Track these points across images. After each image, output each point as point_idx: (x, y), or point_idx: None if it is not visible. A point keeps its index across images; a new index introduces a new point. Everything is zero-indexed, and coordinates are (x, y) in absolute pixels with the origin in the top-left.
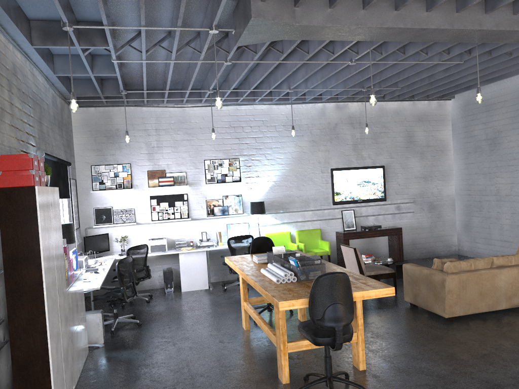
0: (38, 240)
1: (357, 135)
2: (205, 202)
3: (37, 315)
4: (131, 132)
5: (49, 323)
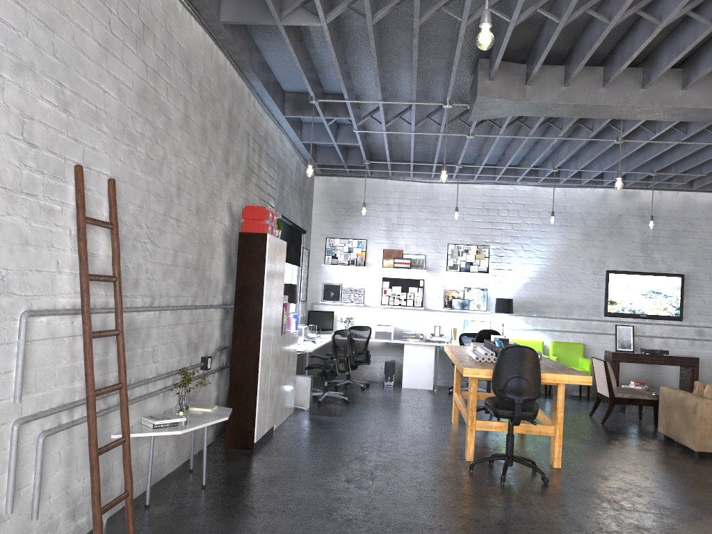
0: (263, 279)
1: (648, 232)
2: (442, 292)
3: (253, 342)
4: (371, 206)
5: (262, 351)
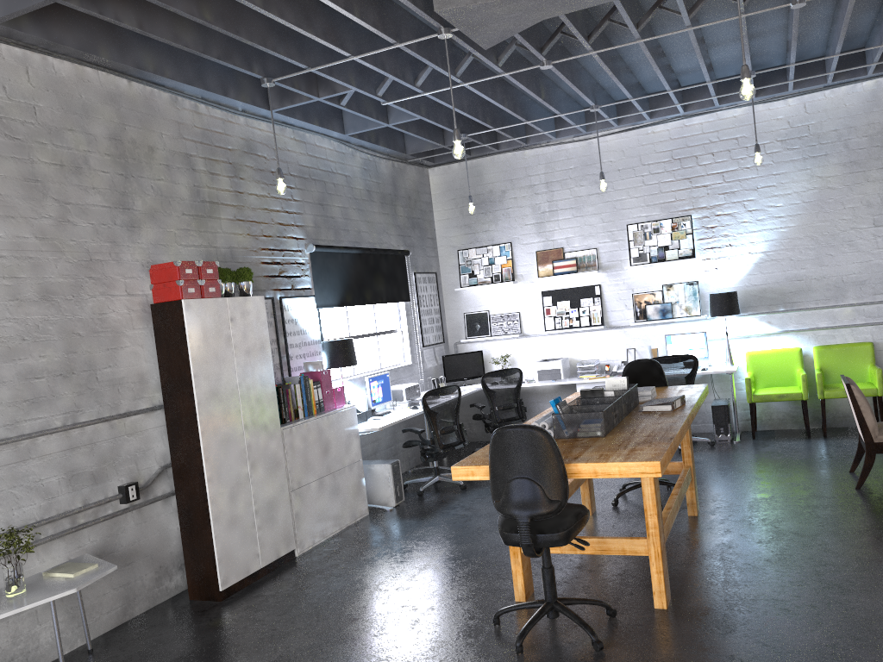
0: (188, 365)
1: None
2: (630, 298)
3: (194, 453)
4: (510, 193)
5: (210, 465)
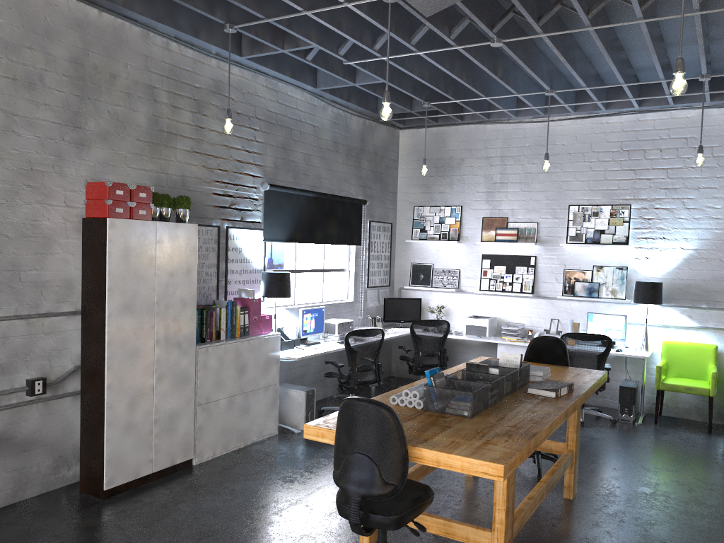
0: (105, 279)
1: None
2: (562, 273)
3: (99, 360)
4: (467, 162)
5: (112, 373)
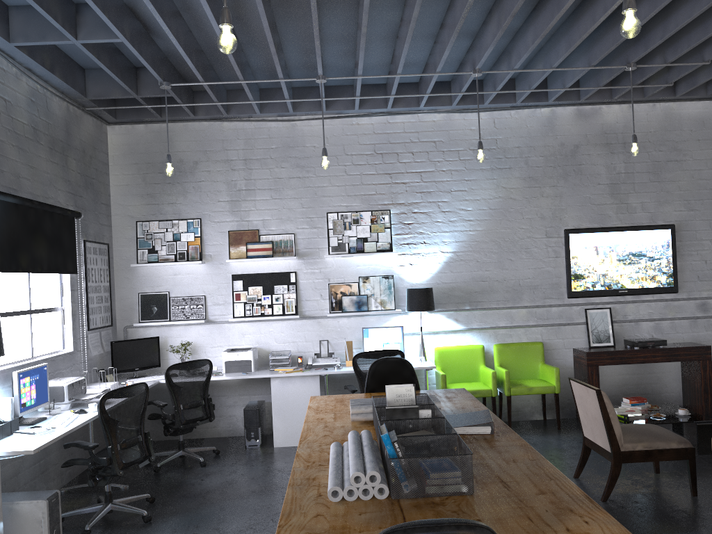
0: None
1: (619, 166)
2: (326, 288)
3: None
4: (203, 166)
5: None
